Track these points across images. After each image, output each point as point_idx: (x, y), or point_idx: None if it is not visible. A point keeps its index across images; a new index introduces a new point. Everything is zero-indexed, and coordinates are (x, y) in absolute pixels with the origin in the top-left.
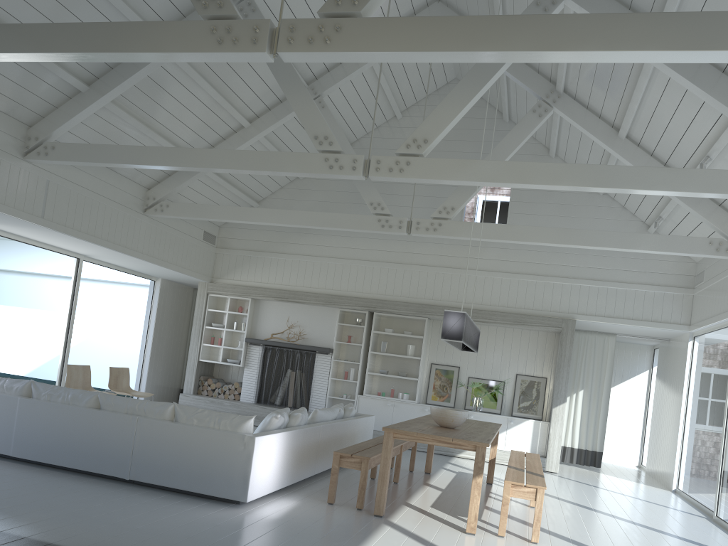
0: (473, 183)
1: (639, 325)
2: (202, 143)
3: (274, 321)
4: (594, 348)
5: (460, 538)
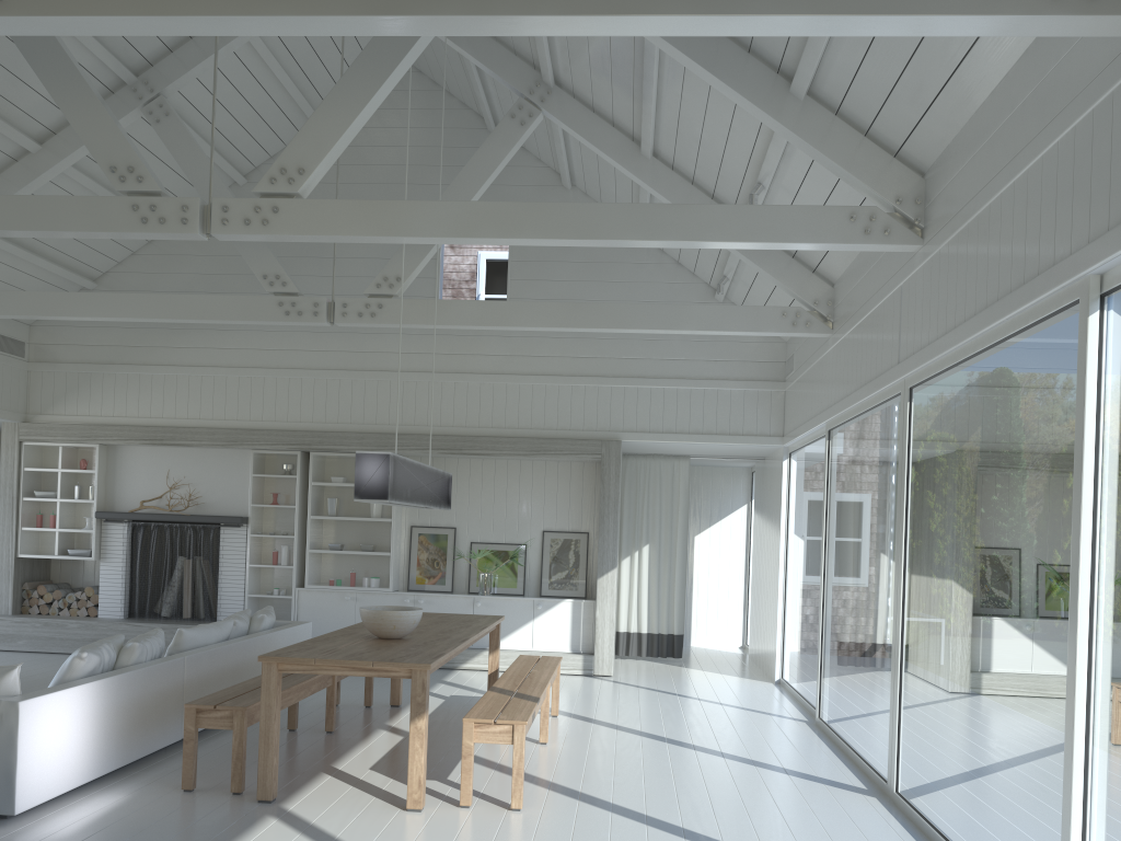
0: (386, 240)
1: (713, 441)
2: None
3: (144, 480)
4: (660, 480)
5: (393, 821)
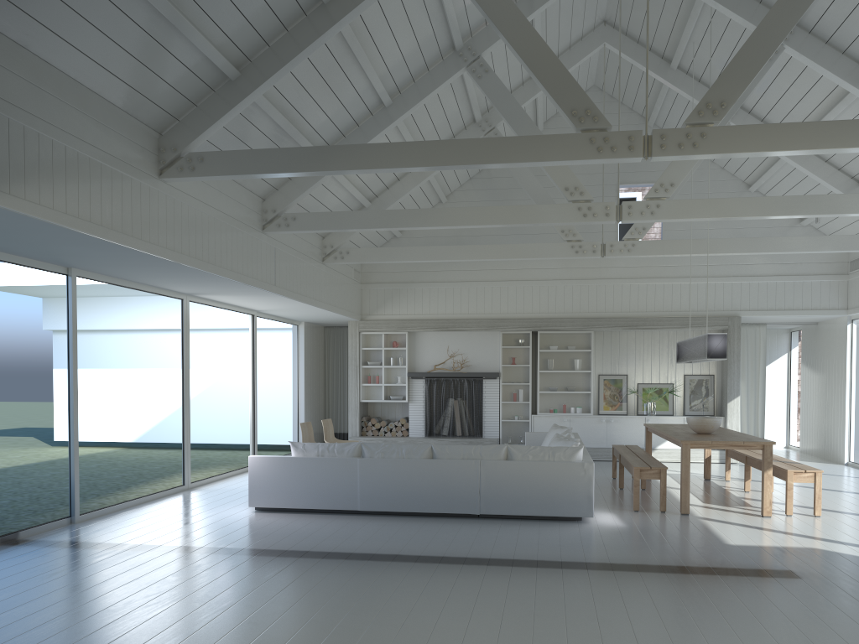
0: (718, 219)
1: (800, 314)
2: (380, 186)
3: (433, 352)
4: (747, 340)
5: (765, 520)
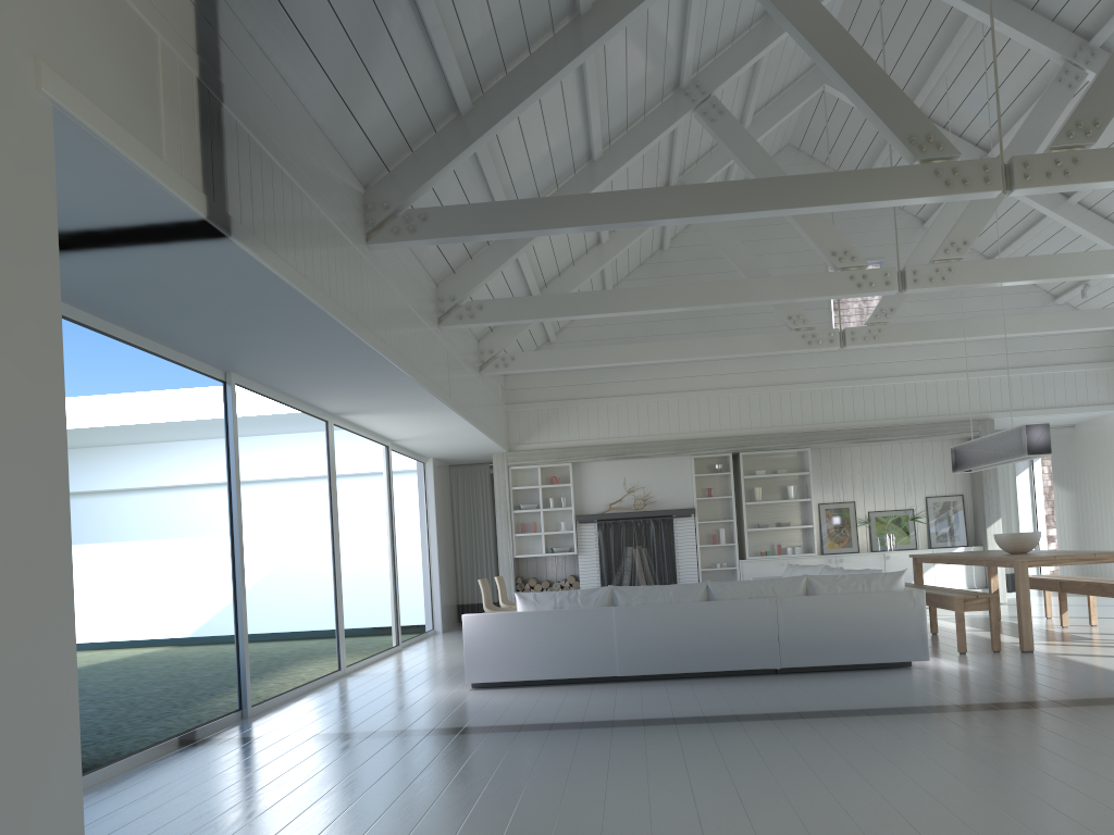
0: (1024, 282)
1: (1065, 413)
2: (553, 271)
3: (605, 488)
4: None
5: None
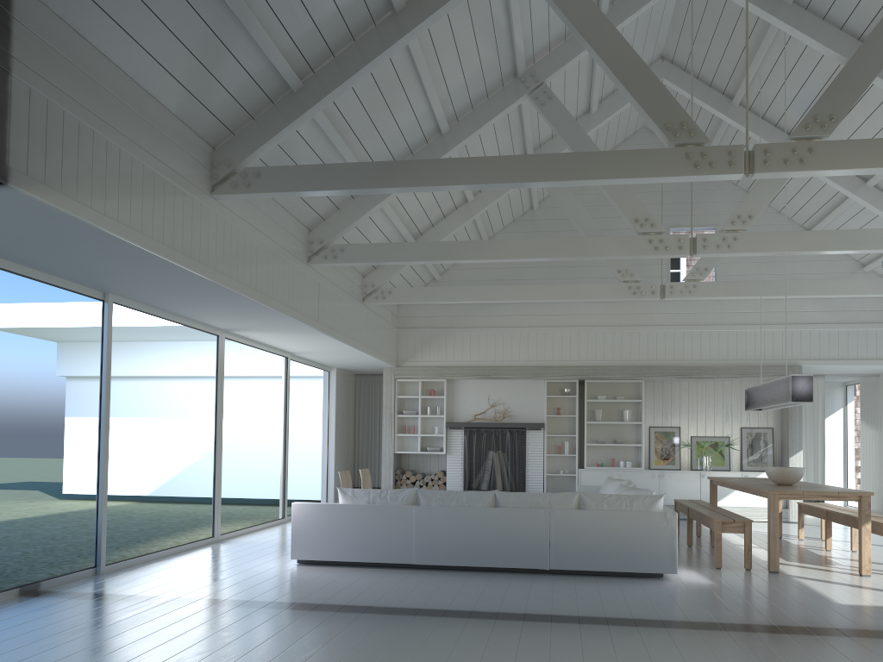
0: (800, 253)
1: (865, 364)
2: (426, 223)
3: (472, 401)
4: None
5: (866, 580)
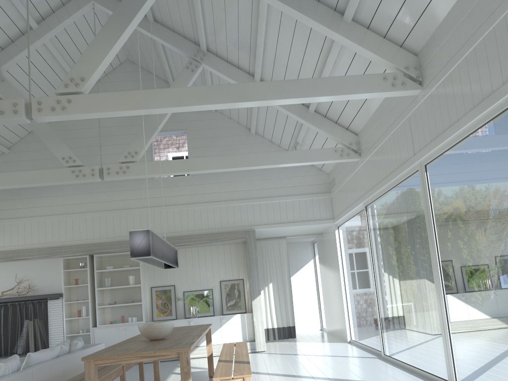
0: (135, 113)
1: (300, 225)
2: None
3: (2, 280)
4: (273, 250)
5: None
